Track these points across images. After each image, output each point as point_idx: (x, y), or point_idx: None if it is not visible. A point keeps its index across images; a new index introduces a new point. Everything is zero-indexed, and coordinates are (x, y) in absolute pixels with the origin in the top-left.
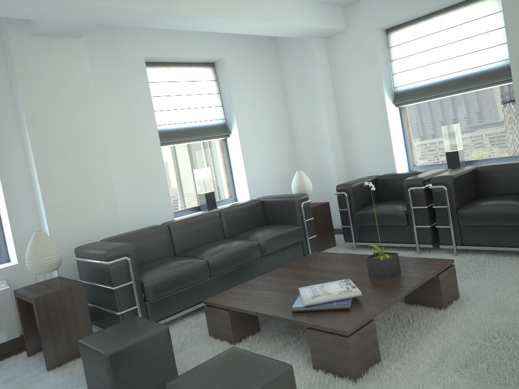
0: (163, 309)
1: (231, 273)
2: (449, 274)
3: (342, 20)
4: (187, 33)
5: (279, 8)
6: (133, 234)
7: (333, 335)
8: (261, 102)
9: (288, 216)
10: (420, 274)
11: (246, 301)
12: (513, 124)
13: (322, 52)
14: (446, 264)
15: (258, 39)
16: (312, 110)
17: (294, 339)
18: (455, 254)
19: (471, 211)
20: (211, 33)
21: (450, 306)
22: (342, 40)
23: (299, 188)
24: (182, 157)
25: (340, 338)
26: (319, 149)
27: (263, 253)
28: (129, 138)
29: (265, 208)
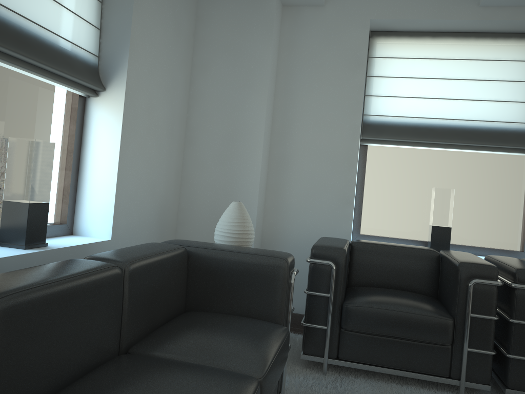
0: None
1: None
2: None
3: None
4: None
5: None
6: None
7: None
8: (166, 58)
9: (255, 299)
10: None
11: None
12: (514, 209)
13: (278, 22)
14: None
15: None
16: (241, 106)
17: None
18: None
19: None
20: None
21: None
22: (312, 18)
23: (239, 237)
24: None
25: None
26: (236, 173)
27: None
28: None
29: (193, 269)
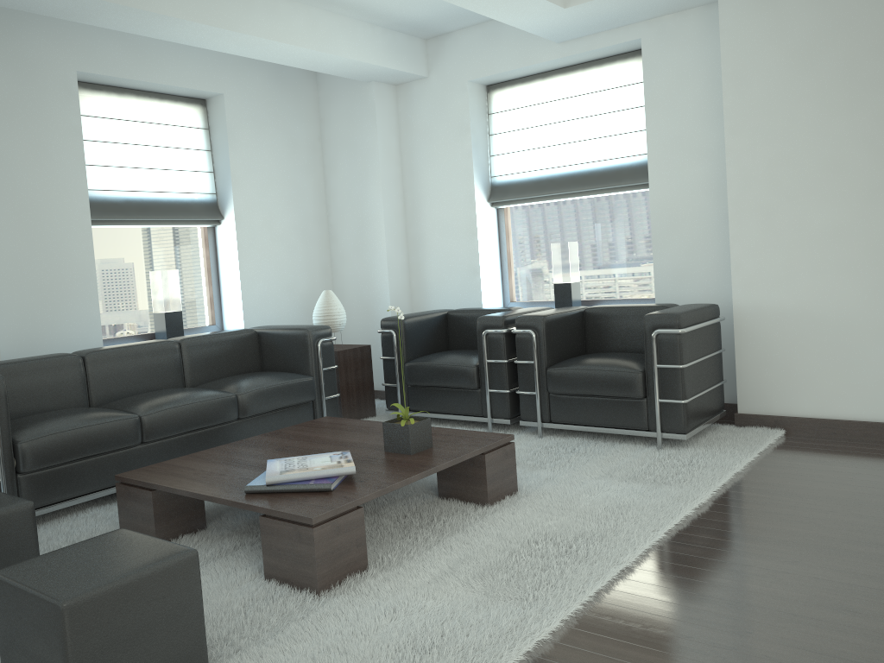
0: (49, 488)
1: (182, 441)
2: (503, 456)
3: (422, 61)
4: (160, 43)
5: (315, 27)
6: (14, 363)
7: (295, 525)
8: (282, 173)
9: (295, 360)
10: (457, 451)
11: (184, 477)
12: (650, 251)
13: (387, 107)
14: (501, 439)
15: (286, 72)
16: (363, 197)
17: (253, 540)
18: (540, 435)
19: (565, 371)
20: (204, 50)
21: (499, 503)
22: (420, 92)
23: (324, 318)
24: (132, 249)
25: (304, 529)
26: (369, 261)
27: (242, 414)
28: (34, 203)
29: (262, 344)
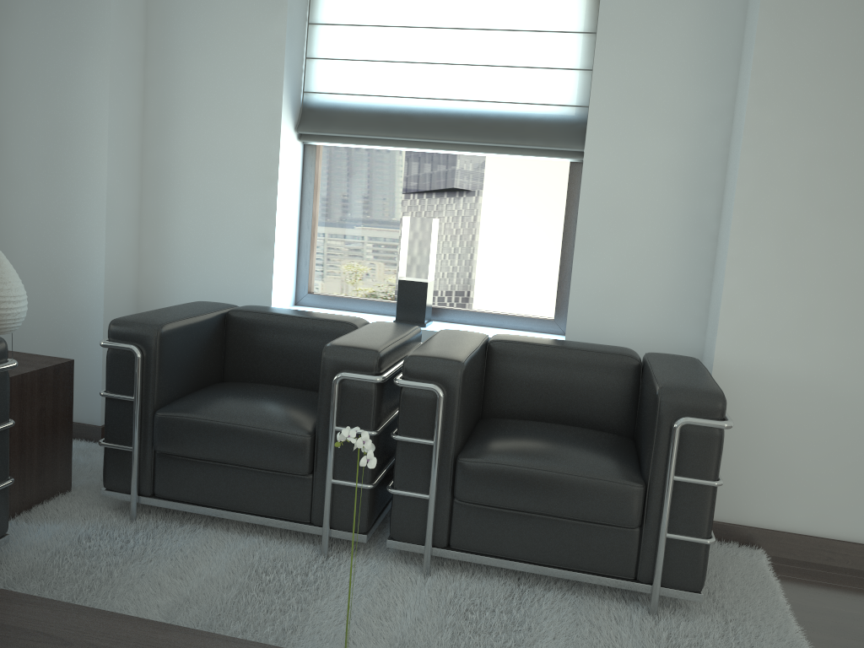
0: None
1: None
2: None
3: None
4: None
5: None
6: None
7: None
8: None
9: None
10: None
11: None
12: (544, 250)
13: None
14: None
15: None
16: (70, 81)
17: None
18: (427, 571)
19: (498, 467)
20: None
21: None
22: None
23: None
24: None
25: None
26: (69, 196)
27: None
28: None
29: None
